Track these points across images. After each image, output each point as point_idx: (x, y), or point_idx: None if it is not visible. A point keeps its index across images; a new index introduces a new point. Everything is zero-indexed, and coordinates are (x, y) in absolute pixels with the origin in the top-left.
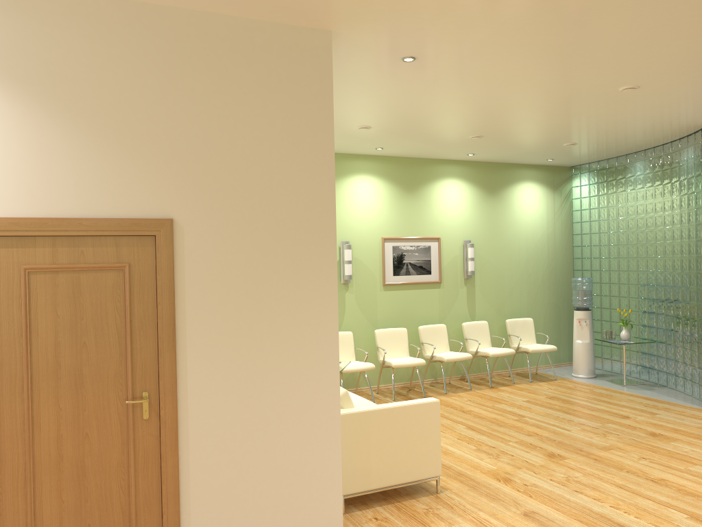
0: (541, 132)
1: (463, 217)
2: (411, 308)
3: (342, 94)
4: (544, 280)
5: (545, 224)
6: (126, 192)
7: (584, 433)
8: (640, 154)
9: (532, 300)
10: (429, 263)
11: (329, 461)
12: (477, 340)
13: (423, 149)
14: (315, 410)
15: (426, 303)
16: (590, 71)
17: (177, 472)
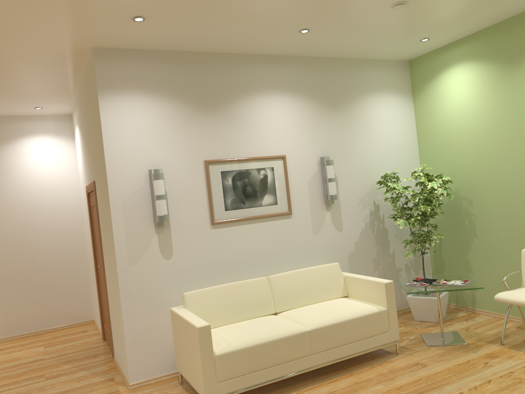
0: None
1: None
2: None
3: (247, 29)
4: None
5: None
6: (91, 170)
7: None
8: None
9: None
10: None
11: (122, 330)
12: None
13: None
14: (117, 294)
15: None
16: None
17: (107, 304)
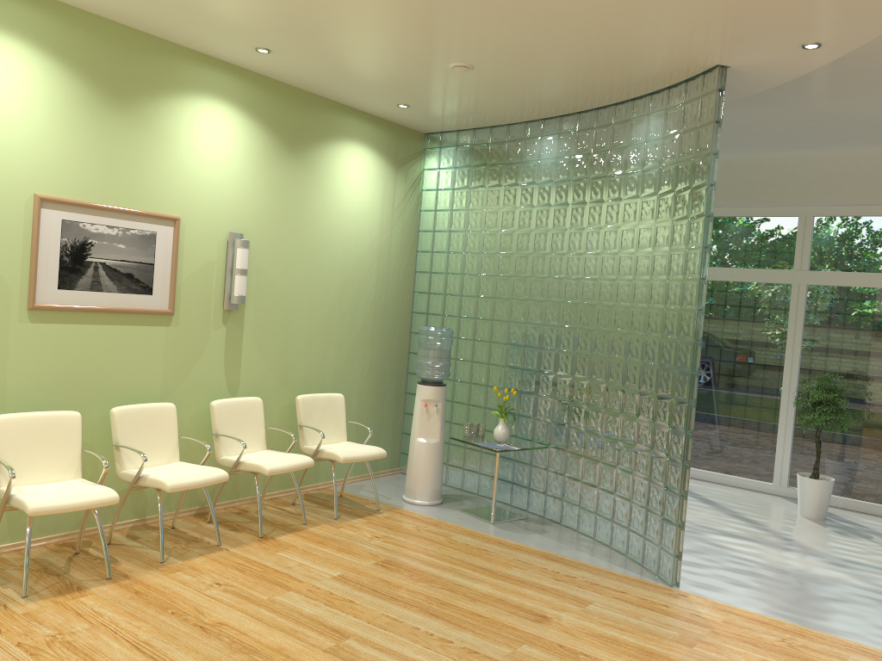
0: (433, 7)
1: (233, 184)
2: (99, 366)
3: None
4: (367, 327)
5: (377, 225)
6: None
7: None
8: (553, 122)
9: (344, 360)
10: (150, 269)
11: None
12: (241, 440)
13: (158, 2)
14: None
15: (136, 357)
16: None
17: None
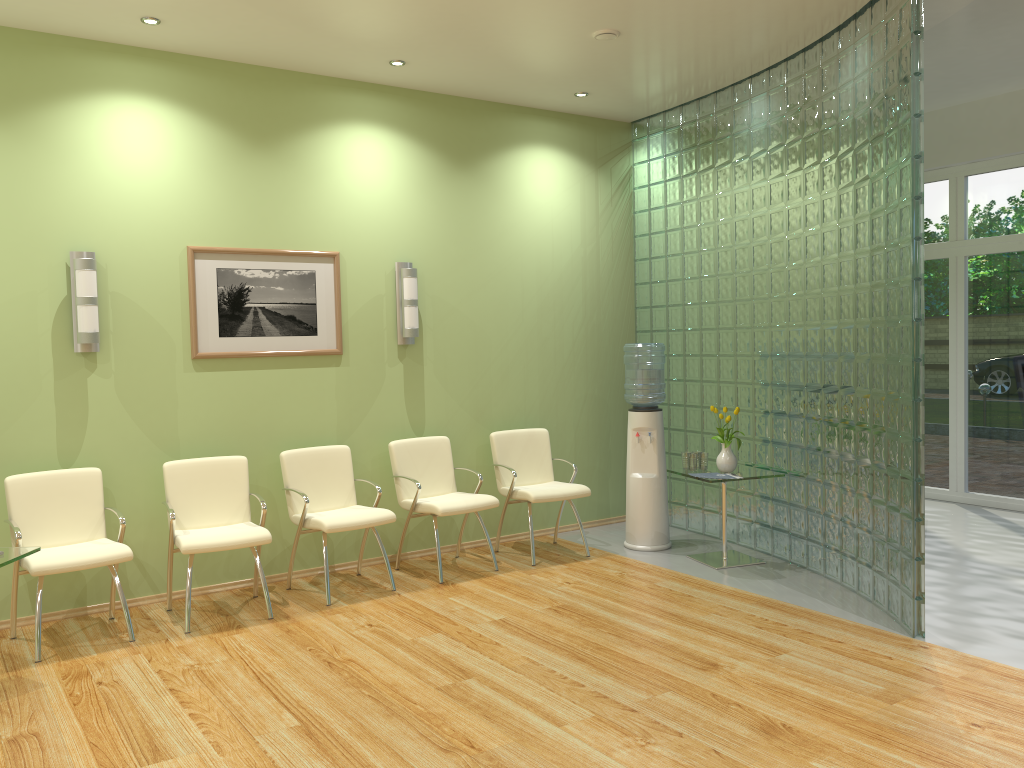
0: None
1: (396, 211)
2: (268, 411)
3: None
4: (577, 352)
5: (578, 236)
6: None
7: (596, 733)
8: (760, 79)
9: (551, 391)
10: (313, 309)
11: None
12: (416, 480)
13: (270, 35)
14: None
15: (307, 400)
16: None
17: None
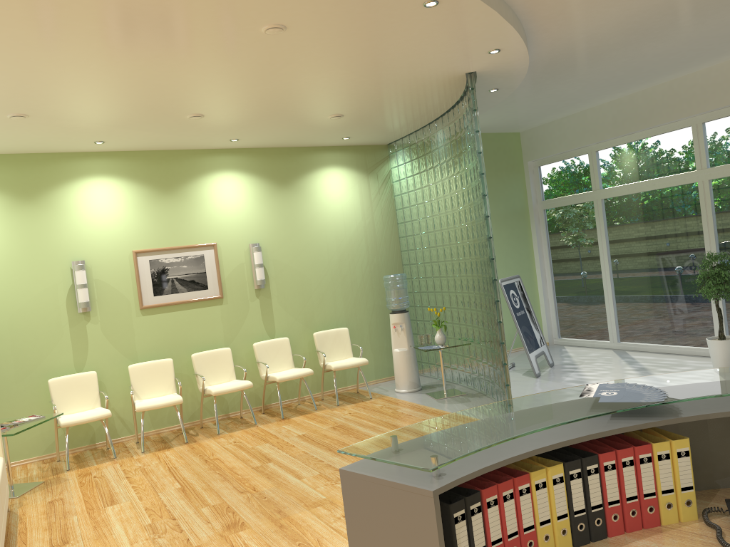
0: (271, 103)
1: (247, 216)
2: (184, 332)
3: None
4: (365, 281)
5: (359, 214)
6: None
7: (315, 480)
8: (439, 121)
9: (351, 305)
10: (204, 275)
11: None
12: (266, 363)
13: (161, 139)
14: None
15: (205, 324)
16: (171, 5)
17: None
